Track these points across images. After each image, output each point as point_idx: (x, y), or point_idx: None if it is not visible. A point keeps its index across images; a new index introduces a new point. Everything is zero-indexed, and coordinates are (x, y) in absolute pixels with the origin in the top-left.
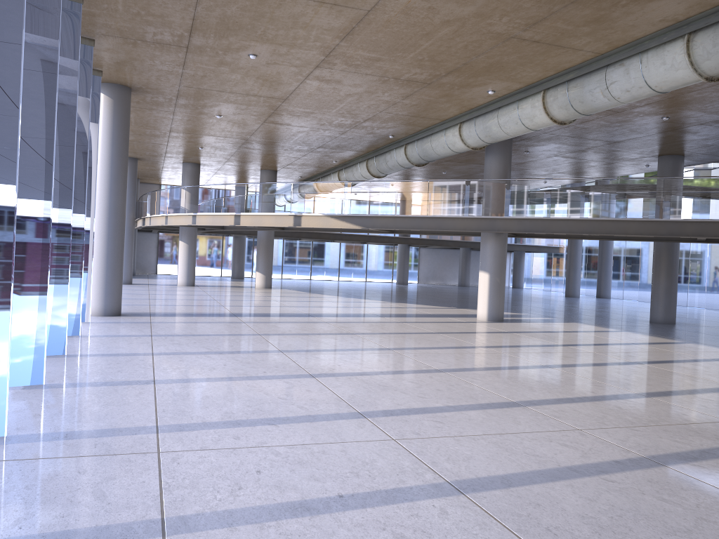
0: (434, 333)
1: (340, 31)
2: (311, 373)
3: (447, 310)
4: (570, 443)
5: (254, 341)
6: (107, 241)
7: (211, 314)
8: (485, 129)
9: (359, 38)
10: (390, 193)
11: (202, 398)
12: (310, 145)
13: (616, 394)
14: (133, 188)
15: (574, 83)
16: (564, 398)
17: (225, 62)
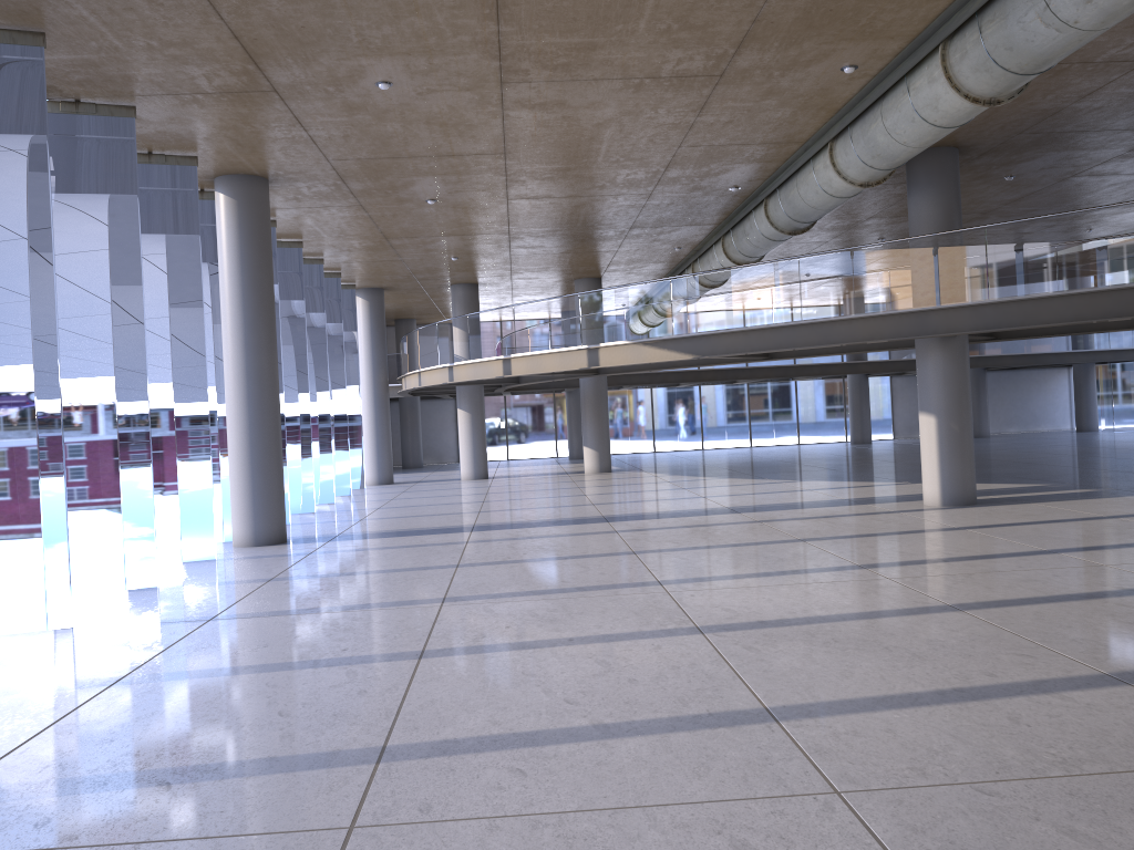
0: (797, 540)
1: (479, 4)
2: (426, 649)
3: (885, 489)
4: (760, 841)
5: (427, 580)
6: (248, 427)
7: (436, 529)
8: (868, 144)
9: (524, 10)
10: (735, 289)
11: (139, 717)
12: (615, 227)
13: (1047, 679)
14: (379, 335)
15: (989, 13)
16: (900, 696)
17: (354, 106)
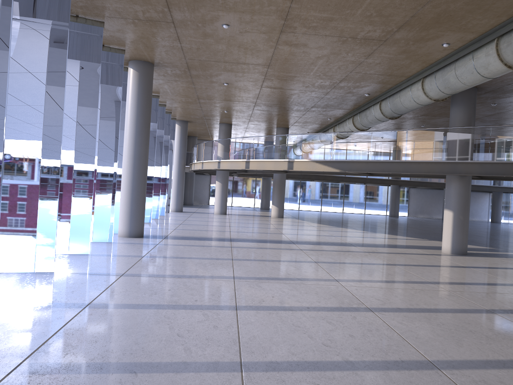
0: (391, 264)
1: None
2: (237, 305)
3: (418, 242)
4: None
5: (221, 266)
6: (132, 180)
7: (213, 238)
8: (444, 81)
9: None
10: (364, 141)
11: (105, 329)
12: (305, 105)
13: None
14: (184, 142)
15: None
16: (494, 361)
17: (207, 34)
